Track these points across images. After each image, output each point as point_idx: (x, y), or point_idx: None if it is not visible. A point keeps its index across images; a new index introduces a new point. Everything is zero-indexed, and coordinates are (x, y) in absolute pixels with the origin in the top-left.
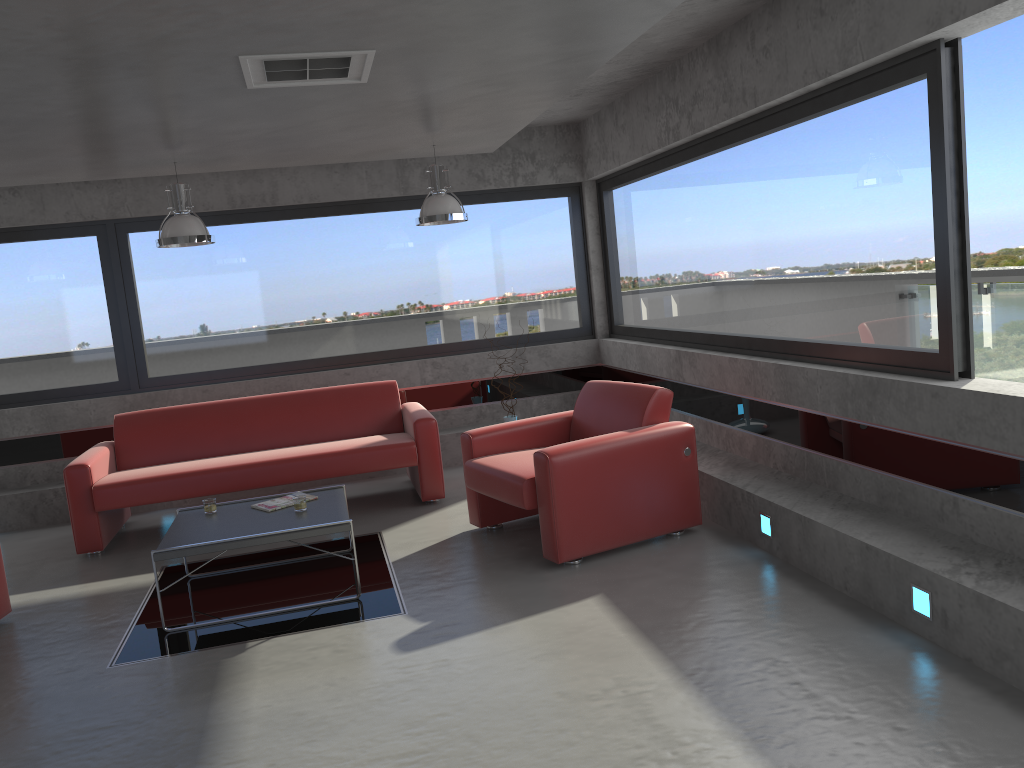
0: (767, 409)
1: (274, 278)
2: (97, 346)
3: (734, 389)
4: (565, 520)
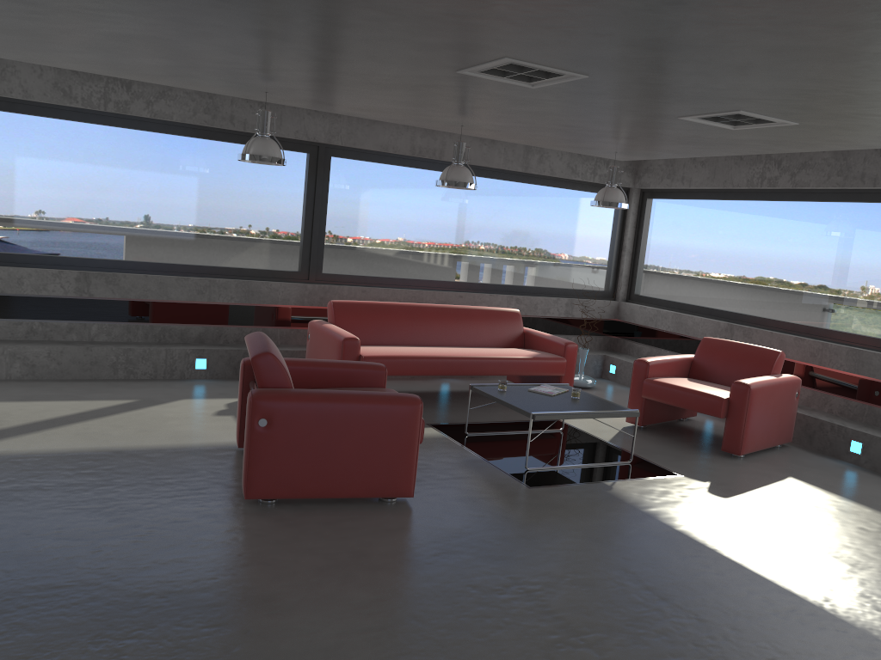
0: (831, 375)
1: (422, 214)
2: (288, 240)
3: (795, 358)
4: (749, 428)
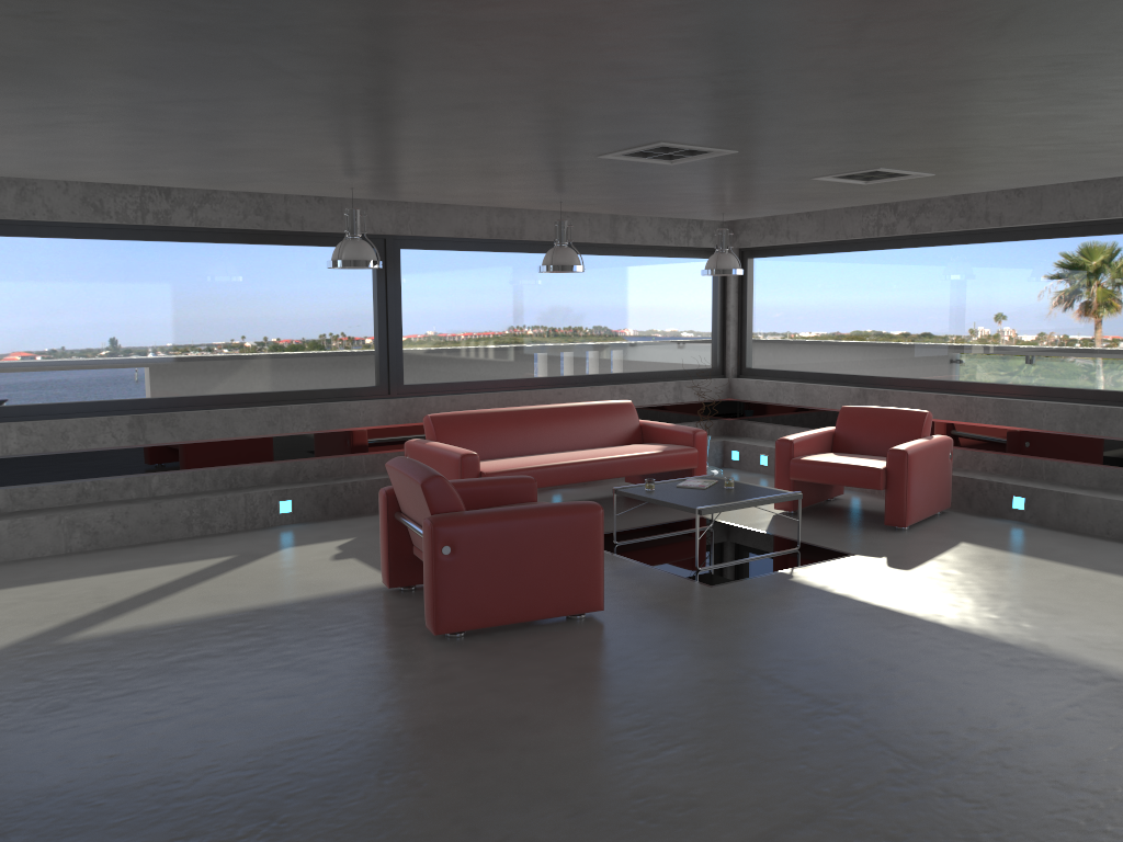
0: (980, 430)
1: (506, 303)
2: (362, 351)
3: (939, 417)
4: (911, 497)
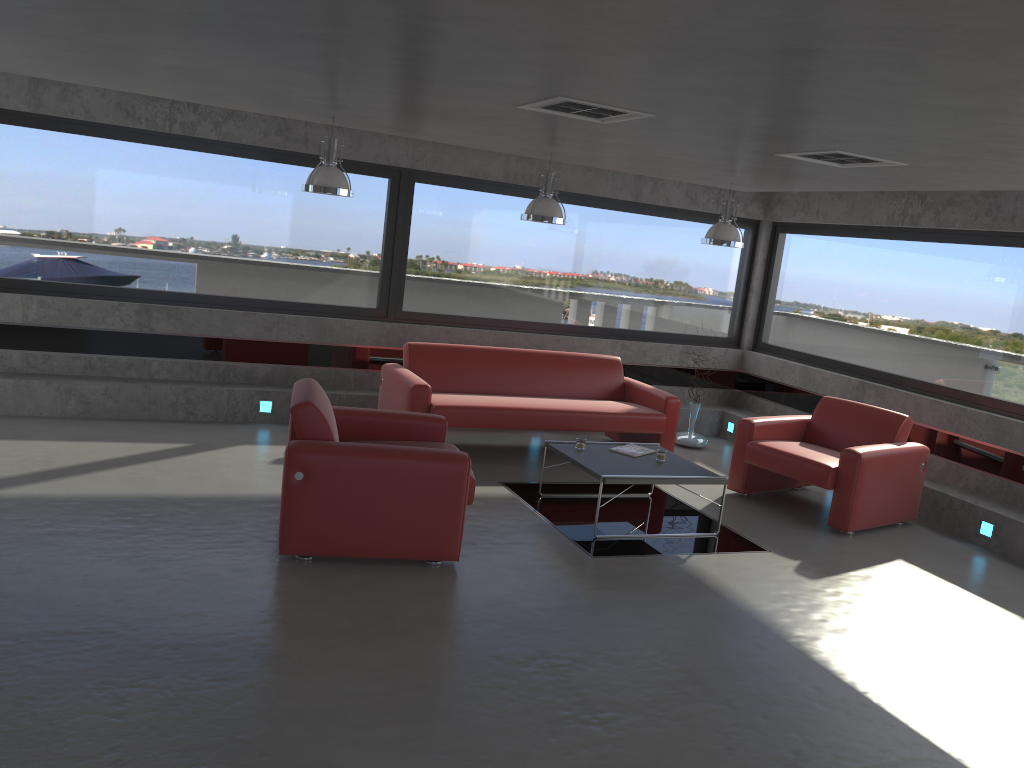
0: (969, 445)
1: (517, 247)
2: (366, 274)
3: (930, 423)
4: (859, 502)
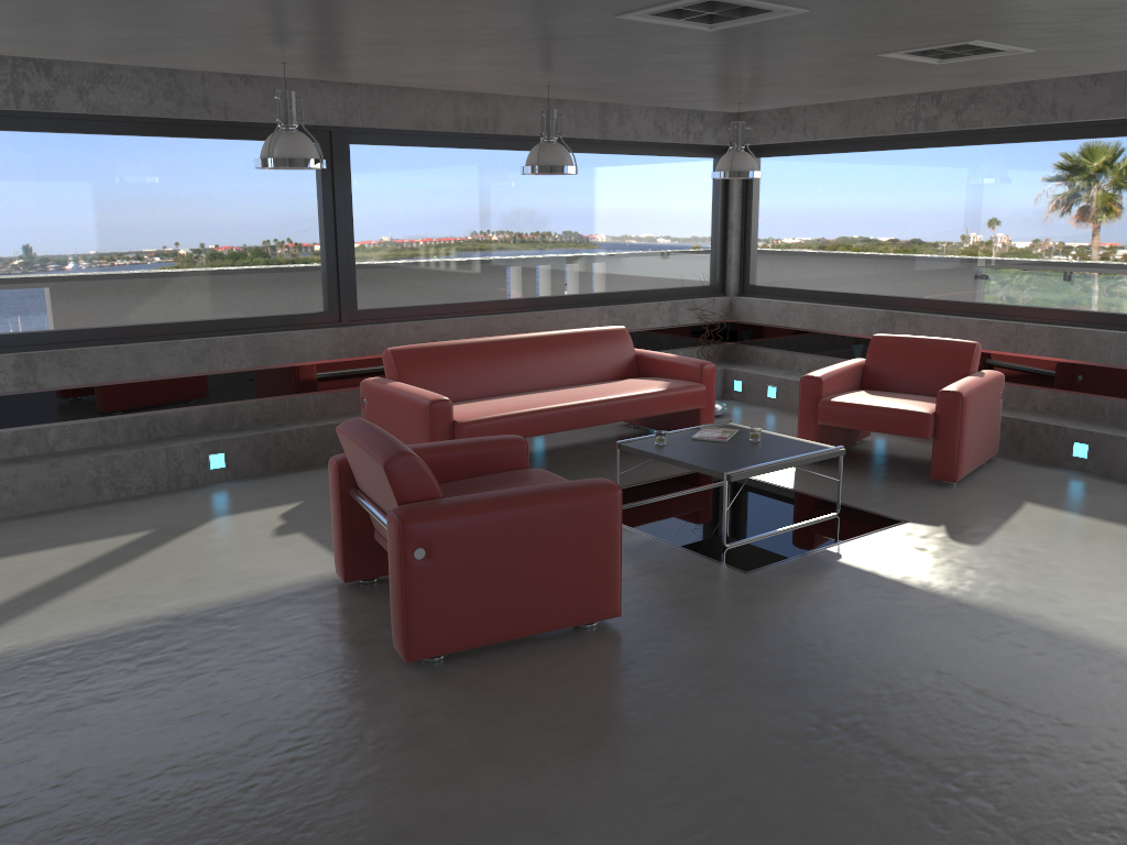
0: (1031, 363)
1: (478, 211)
2: (306, 270)
3: (981, 346)
4: (964, 447)
